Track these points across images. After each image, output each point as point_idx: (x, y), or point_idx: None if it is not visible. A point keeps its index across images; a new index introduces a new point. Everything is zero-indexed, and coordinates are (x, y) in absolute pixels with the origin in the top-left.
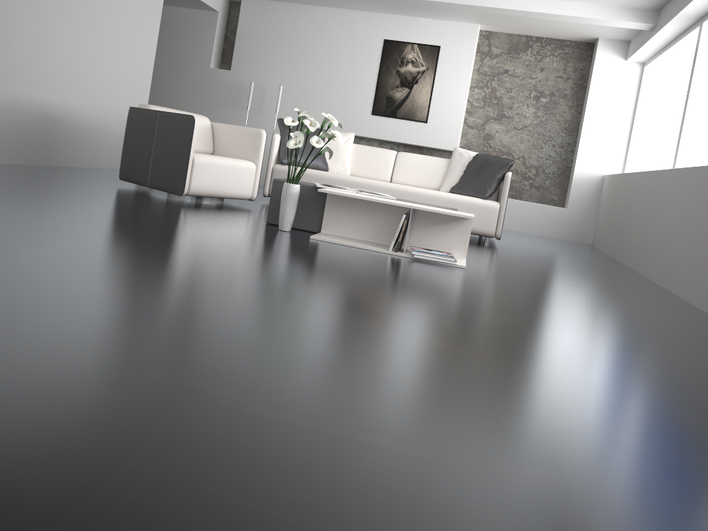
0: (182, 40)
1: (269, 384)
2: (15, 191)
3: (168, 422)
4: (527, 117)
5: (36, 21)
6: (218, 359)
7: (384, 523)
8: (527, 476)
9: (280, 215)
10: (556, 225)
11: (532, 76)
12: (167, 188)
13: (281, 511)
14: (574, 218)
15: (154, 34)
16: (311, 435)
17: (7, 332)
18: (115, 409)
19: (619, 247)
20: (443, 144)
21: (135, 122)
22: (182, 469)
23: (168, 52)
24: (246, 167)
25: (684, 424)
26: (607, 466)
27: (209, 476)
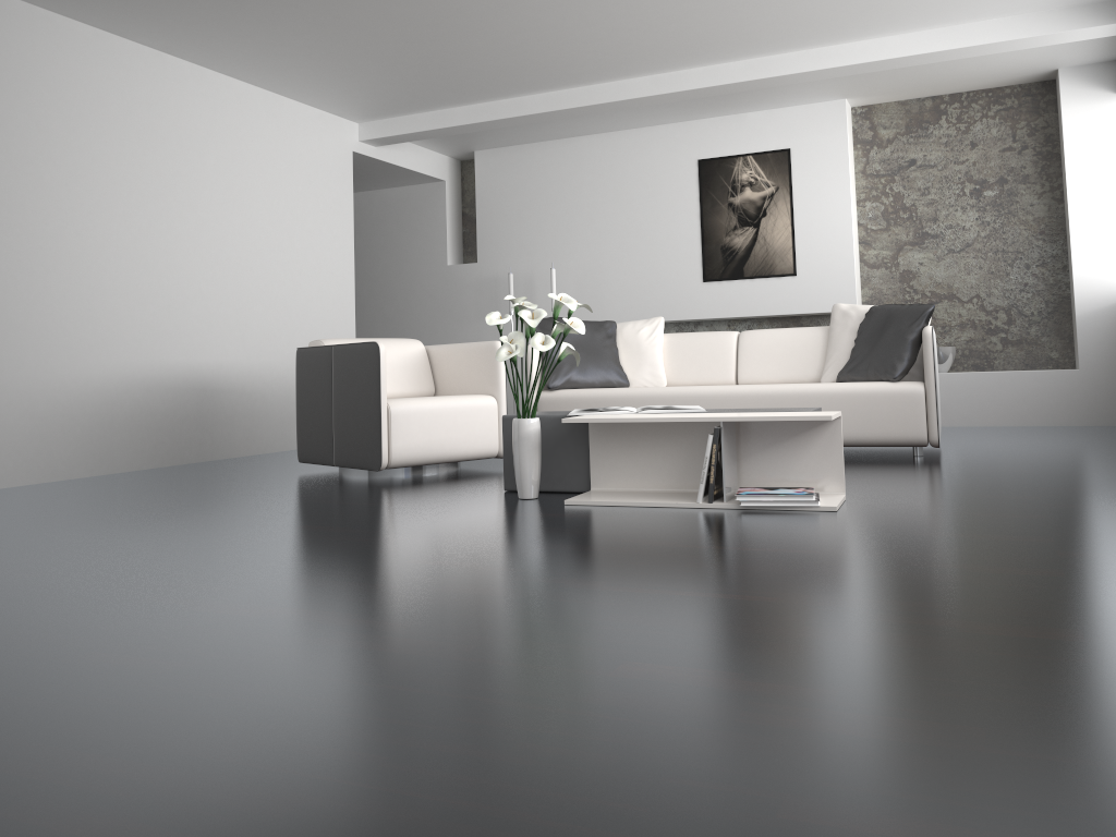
0: (402, 234)
1: (224, 806)
2: (115, 509)
3: None
4: (968, 229)
5: (161, 254)
6: (170, 764)
7: None
8: None
9: (515, 474)
10: (1066, 401)
11: (959, 159)
12: (359, 462)
13: None
14: (1096, 383)
15: (347, 234)
16: None
17: None
18: None
19: None
20: (831, 303)
21: (306, 370)
22: None
23: (385, 257)
24: (480, 406)
25: None
26: None
27: None
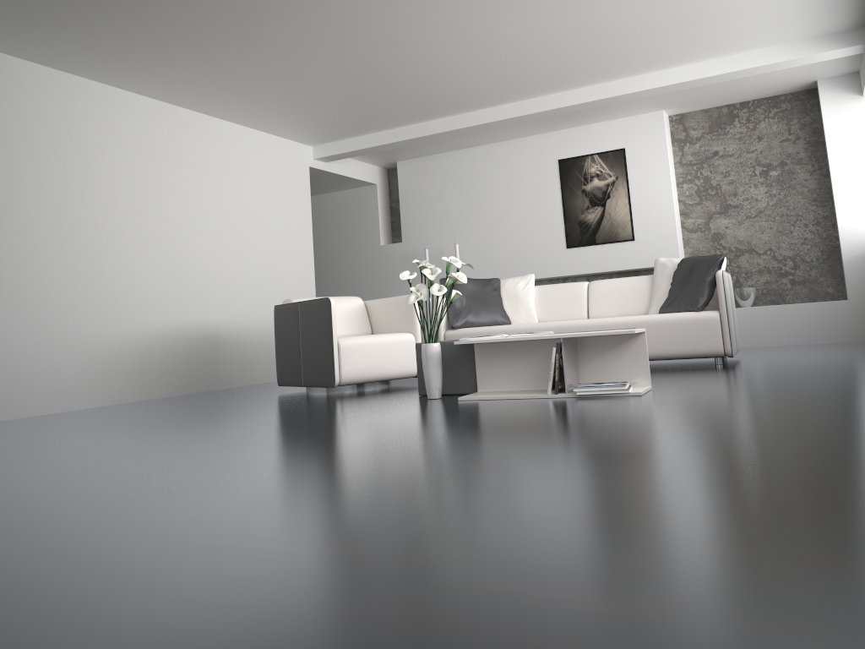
0: (347, 224)
1: (242, 522)
2: (156, 416)
3: (105, 557)
4: (760, 200)
5: (179, 245)
6: (212, 511)
7: (231, 600)
8: (444, 556)
9: (425, 382)
10: (840, 324)
11: (750, 149)
12: (320, 382)
13: (138, 601)
14: (862, 309)
15: (307, 225)
16: (238, 551)
17: (28, 517)
18: (66, 555)
19: None
20: None
21: (281, 320)
22: (81, 584)
23: (335, 241)
24: (402, 340)
25: (739, 495)
26: (561, 540)
27: (99, 586)
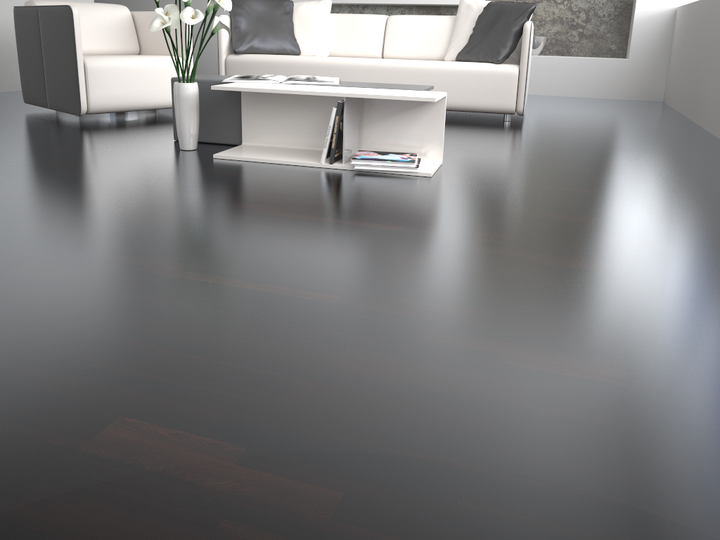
0: None
1: None
2: None
3: None
4: None
5: None
6: None
7: None
8: None
9: (177, 129)
10: (615, 82)
11: None
12: (65, 107)
13: None
14: (638, 70)
15: None
16: None
17: None
18: None
19: (694, 104)
20: None
21: (21, 26)
22: None
23: None
24: (170, 65)
25: None
26: None
27: None
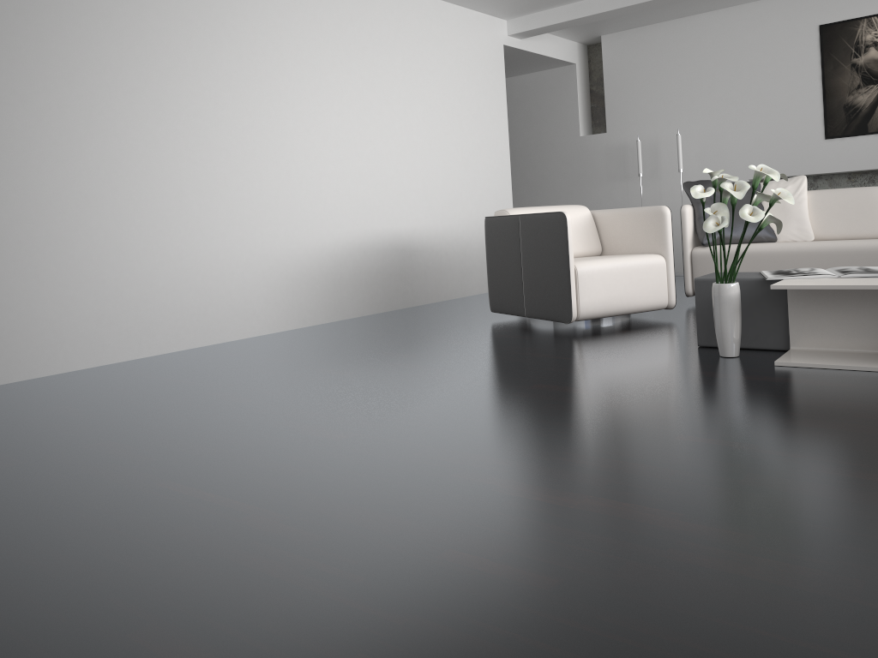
0: (539, 112)
1: None
2: (367, 358)
3: None
4: None
5: (367, 142)
6: None
7: None
8: None
9: (717, 334)
10: None
11: None
12: (550, 315)
13: None
14: None
15: (502, 116)
16: None
17: None
18: None
19: None
20: None
21: (495, 236)
22: None
23: (525, 132)
24: (651, 264)
25: None
26: None
27: None
